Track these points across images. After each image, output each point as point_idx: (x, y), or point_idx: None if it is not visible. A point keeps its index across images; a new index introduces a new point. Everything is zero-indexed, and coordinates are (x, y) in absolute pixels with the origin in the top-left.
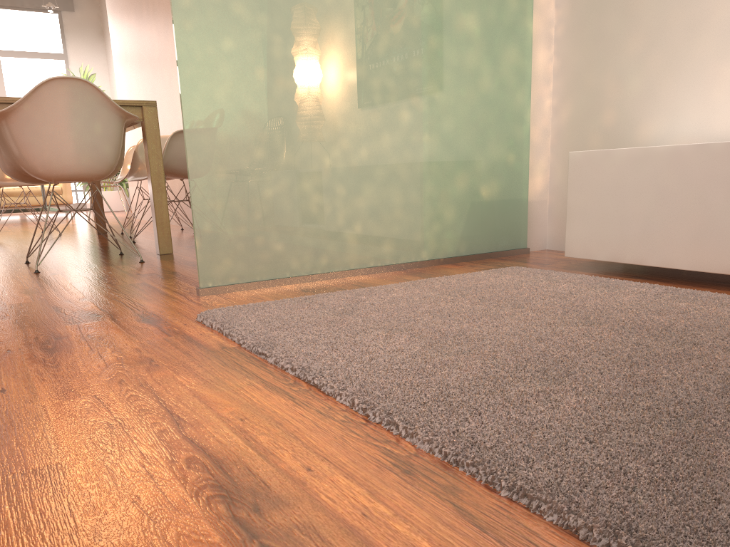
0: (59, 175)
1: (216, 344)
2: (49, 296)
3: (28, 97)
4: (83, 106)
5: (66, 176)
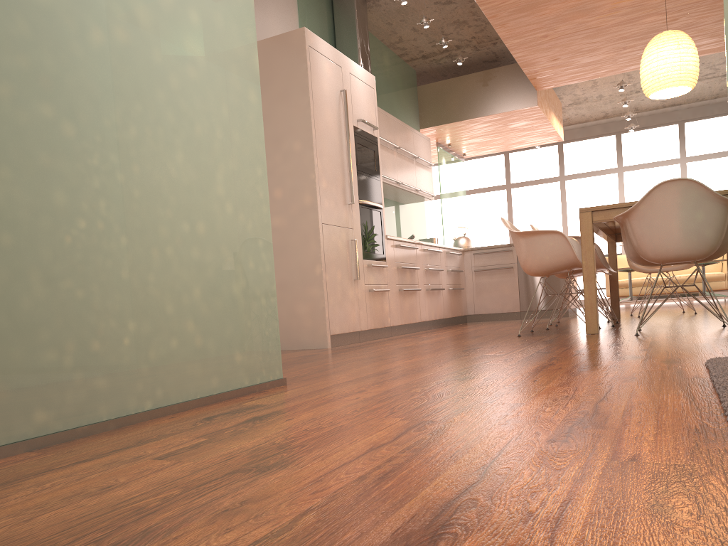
0: (663, 257)
1: (693, 375)
2: (623, 347)
3: (643, 200)
4: (687, 200)
5: (669, 258)
